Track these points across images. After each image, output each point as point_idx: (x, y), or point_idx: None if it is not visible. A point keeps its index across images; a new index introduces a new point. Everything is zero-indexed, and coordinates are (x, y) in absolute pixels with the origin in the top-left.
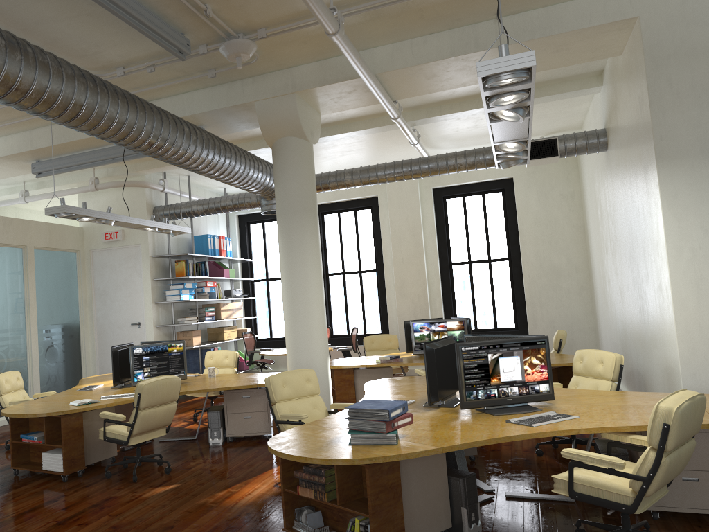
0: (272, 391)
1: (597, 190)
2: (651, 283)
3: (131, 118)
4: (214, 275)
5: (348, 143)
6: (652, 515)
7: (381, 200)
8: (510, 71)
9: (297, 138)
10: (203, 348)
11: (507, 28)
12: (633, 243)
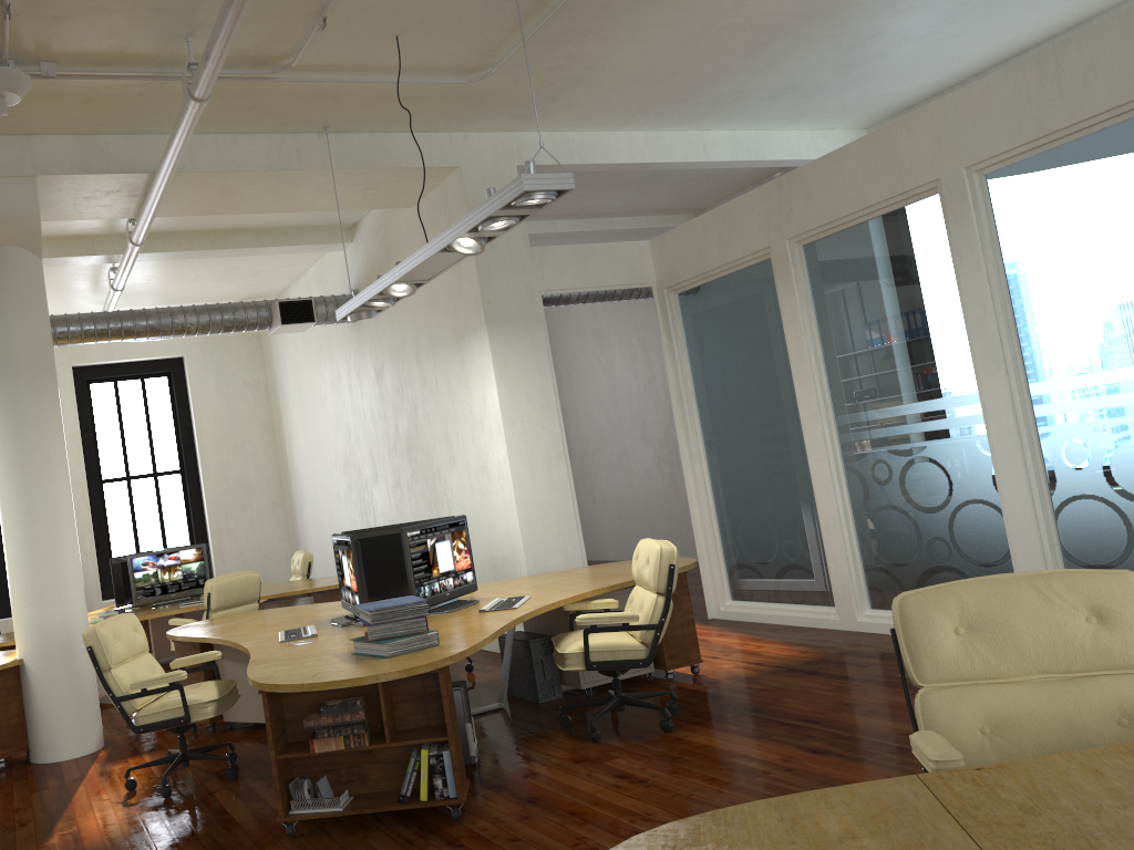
0: (103, 651)
1: (320, 373)
2: (461, 468)
3: None
4: None
5: None
6: (587, 694)
7: None
8: (552, 190)
9: (27, 250)
10: None
11: (333, 148)
12: (420, 427)
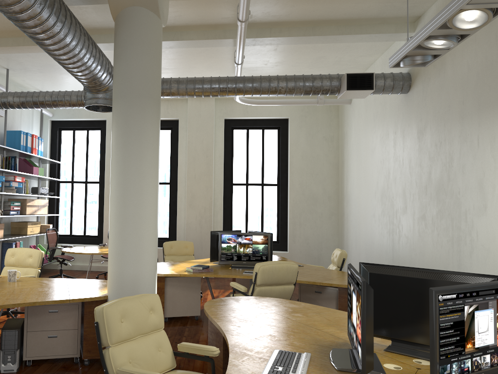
0: (105, 330)
1: (373, 132)
2: (492, 216)
3: None
4: (24, 171)
5: (171, 58)
6: None
7: (181, 123)
8: None
9: (148, 10)
10: (5, 241)
11: None
12: (453, 176)
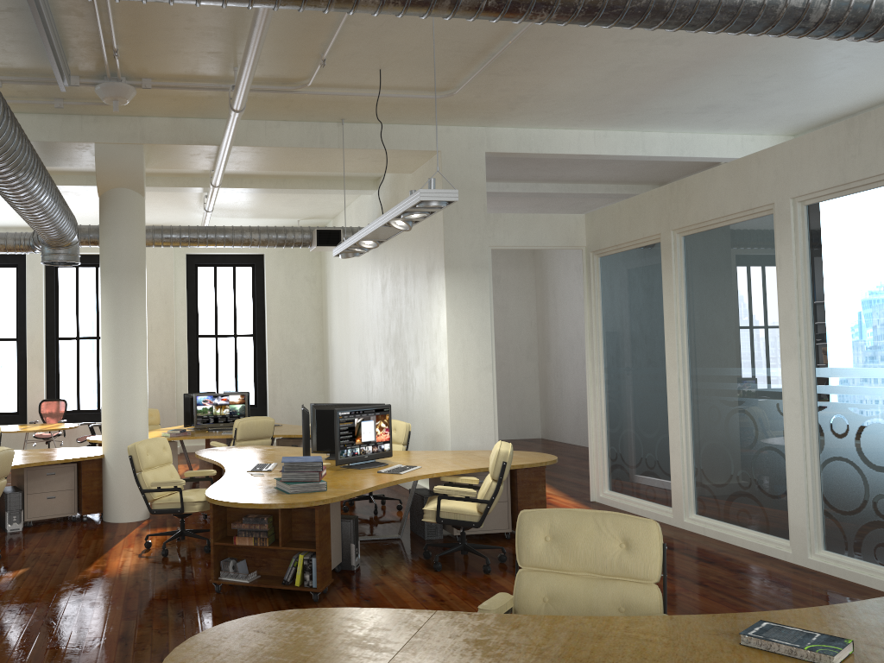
0: (138, 460)
1: (351, 279)
2: (422, 365)
3: (19, 147)
4: None
5: None
6: (458, 539)
7: None
8: (441, 201)
9: (134, 191)
10: None
11: (347, 134)
12: (402, 331)
